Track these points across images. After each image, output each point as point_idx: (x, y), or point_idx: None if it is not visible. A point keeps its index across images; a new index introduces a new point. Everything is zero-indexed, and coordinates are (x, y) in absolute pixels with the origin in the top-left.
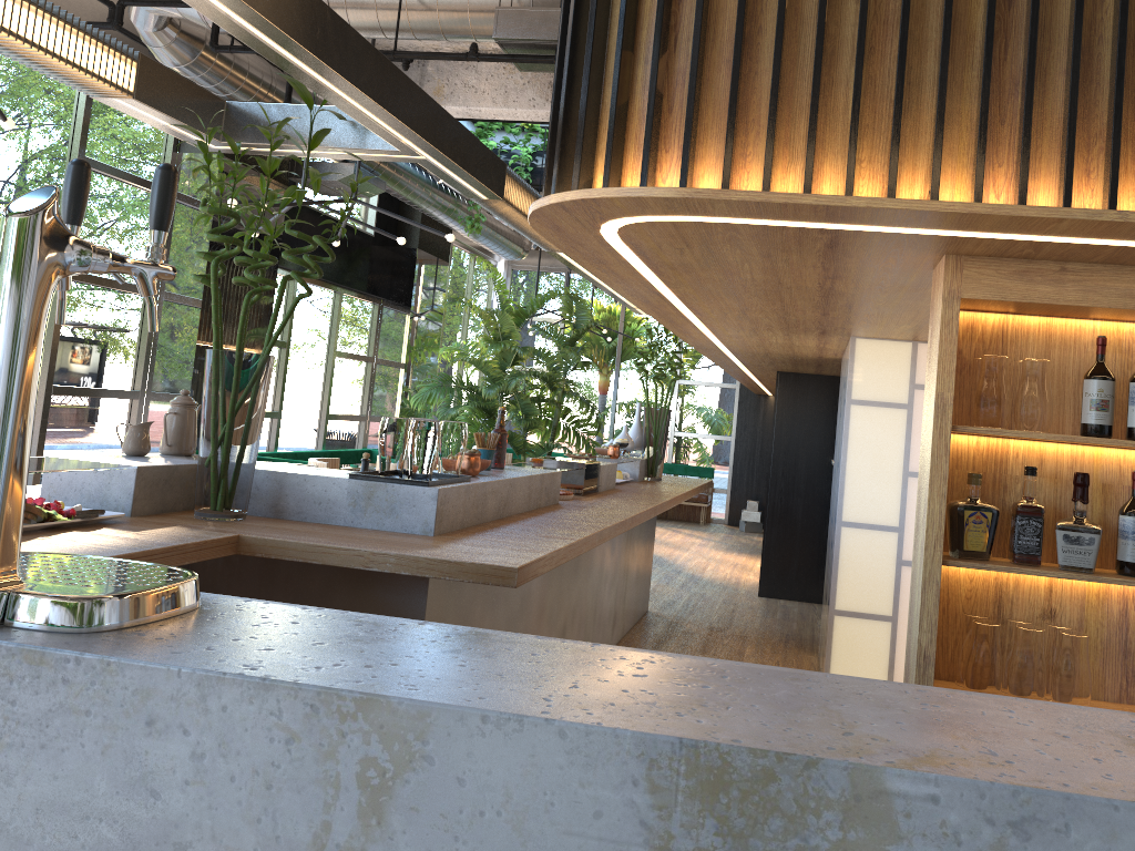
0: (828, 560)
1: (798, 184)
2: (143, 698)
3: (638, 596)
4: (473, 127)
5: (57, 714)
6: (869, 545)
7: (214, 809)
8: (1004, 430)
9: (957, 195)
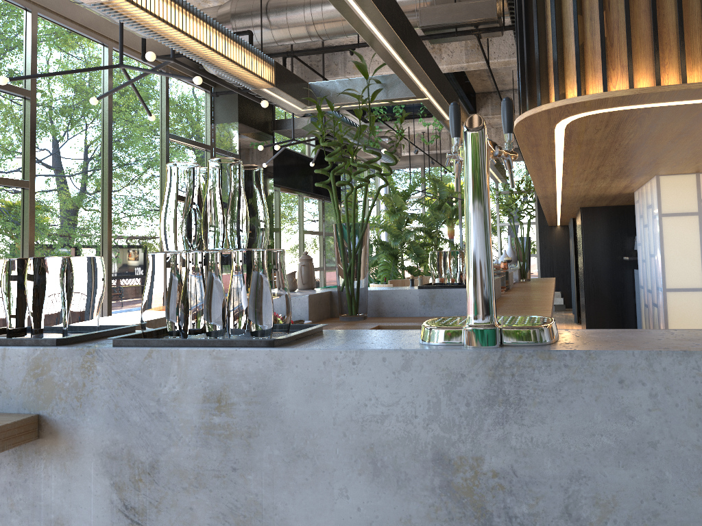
0: (648, 315)
1: (700, 77)
2: (614, 369)
3: None
4: None
5: (564, 383)
6: (685, 301)
7: (668, 422)
8: None
9: None
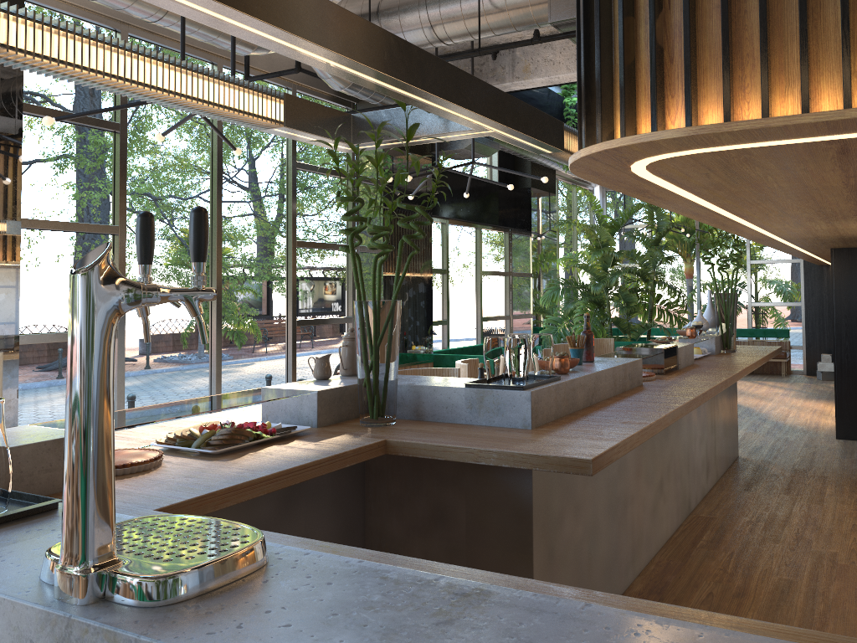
0: None
1: (797, 105)
2: None
3: (728, 446)
4: (560, 90)
5: None
6: None
7: None
8: None
9: None
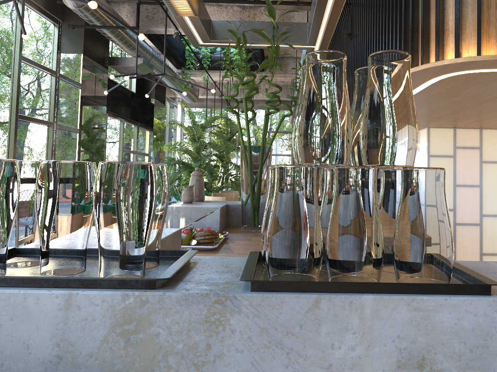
0: None
1: None
2: None
3: None
4: None
5: None
6: None
7: None
8: None
9: None
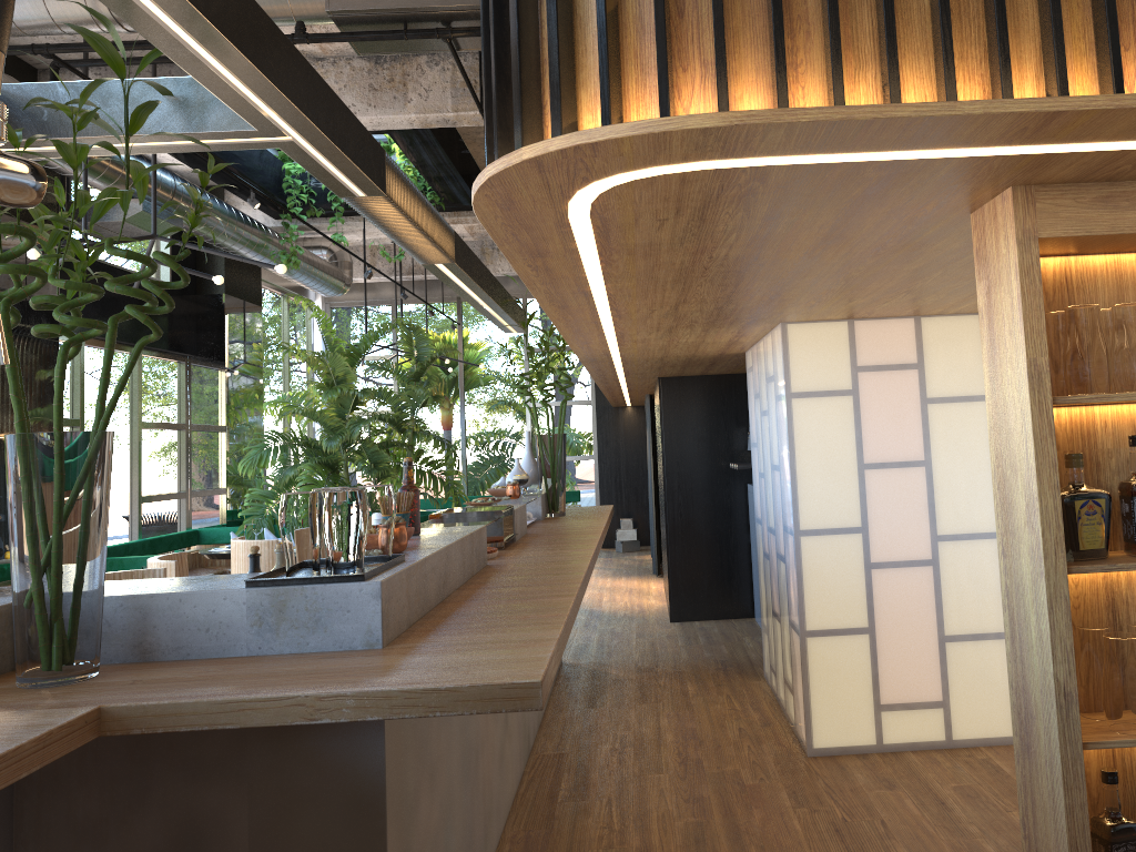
0: (771, 574)
1: (873, 97)
2: None
3: None
4: (274, 152)
5: None
6: (833, 552)
7: None
8: (1112, 394)
9: (1079, 92)
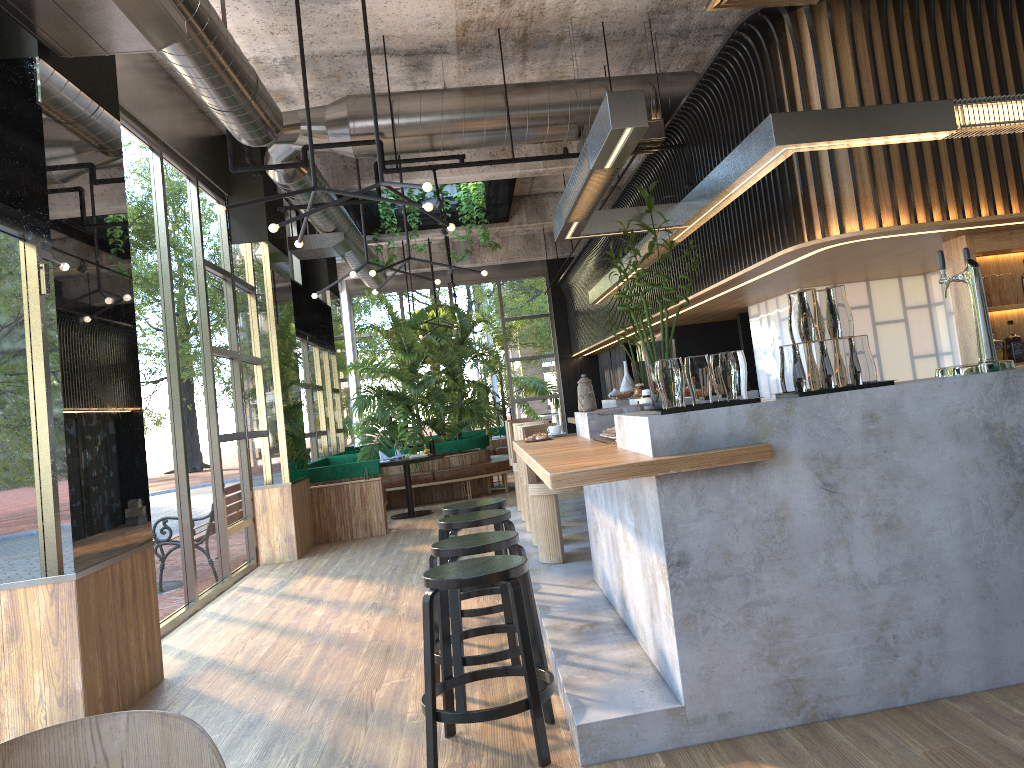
0: None
1: (938, 216)
2: None
3: None
4: None
5: None
6: None
7: None
8: (1002, 306)
9: (997, 211)
